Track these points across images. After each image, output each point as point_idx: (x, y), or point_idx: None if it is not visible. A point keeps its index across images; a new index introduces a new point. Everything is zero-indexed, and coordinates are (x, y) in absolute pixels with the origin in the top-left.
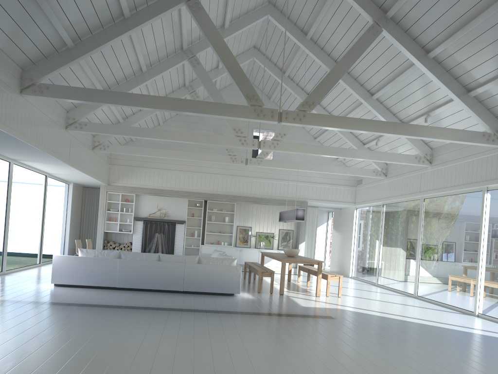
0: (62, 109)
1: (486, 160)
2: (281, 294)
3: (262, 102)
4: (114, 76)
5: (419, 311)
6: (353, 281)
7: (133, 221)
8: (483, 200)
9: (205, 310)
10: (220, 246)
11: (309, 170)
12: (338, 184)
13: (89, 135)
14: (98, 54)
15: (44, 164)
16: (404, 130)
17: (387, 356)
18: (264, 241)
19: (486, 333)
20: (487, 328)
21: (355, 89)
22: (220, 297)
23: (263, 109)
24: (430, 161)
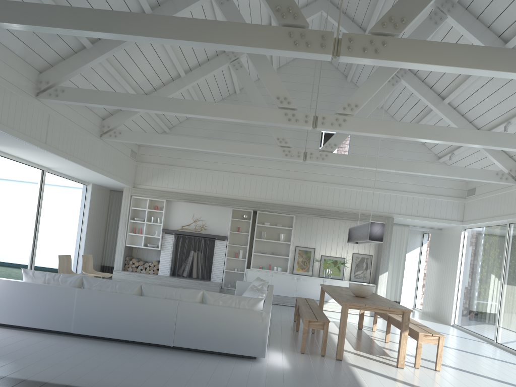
0: (28, 66)
1: None
2: (339, 360)
3: (304, 18)
4: None
5: None
6: (457, 334)
7: (161, 234)
8: None
9: None
10: (271, 272)
11: (396, 170)
12: (439, 194)
13: (93, 116)
14: None
15: (18, 150)
16: None
17: None
18: (331, 268)
19: None
20: None
21: (477, 33)
22: (228, 363)
23: (306, 32)
24: None
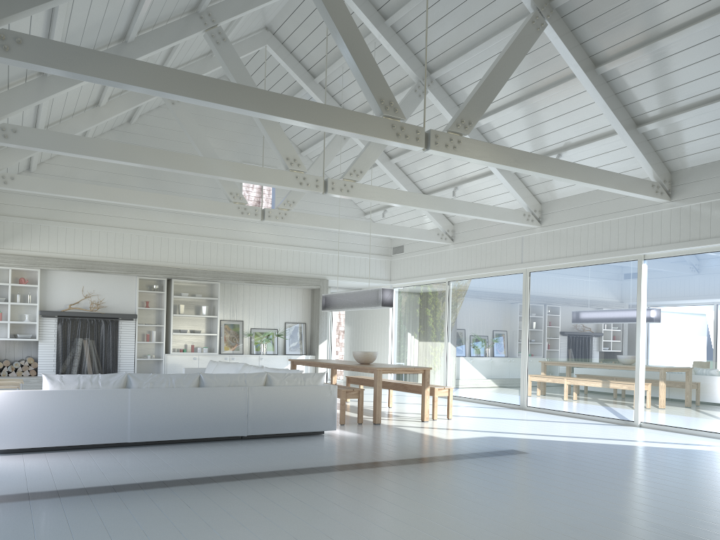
0: None
1: (642, 220)
2: (378, 424)
3: (402, 113)
4: (80, 42)
5: (575, 427)
6: (405, 394)
7: (39, 319)
8: (639, 273)
9: (349, 465)
10: (198, 355)
11: (354, 231)
12: (368, 252)
13: None
14: None
15: None
16: (574, 173)
17: (718, 499)
18: (263, 342)
19: (705, 448)
20: (689, 442)
21: (451, 110)
22: (314, 440)
23: (405, 125)
24: (539, 221)
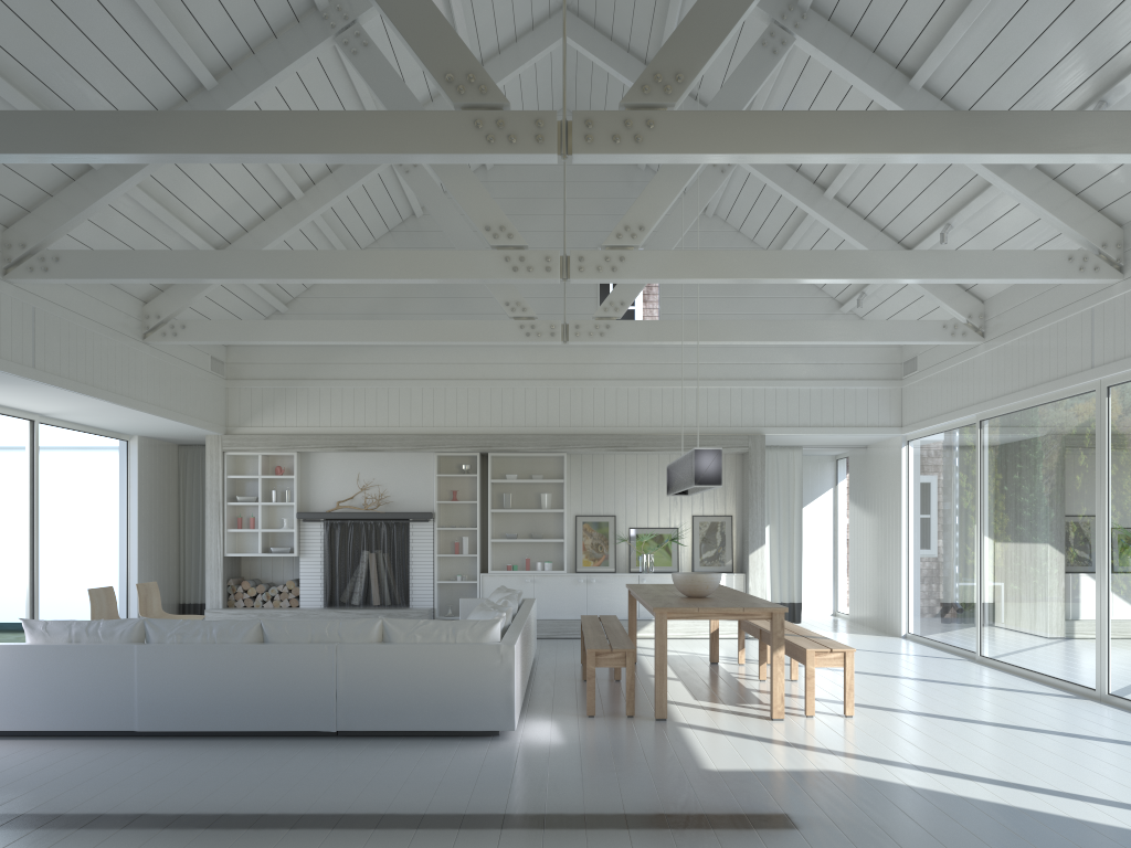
0: None
1: None
2: (661, 720)
3: (499, 92)
4: (112, 106)
5: (1122, 763)
6: (911, 650)
7: (297, 525)
8: None
9: (340, 816)
10: (532, 574)
11: (748, 341)
12: (850, 377)
13: (123, 298)
14: (6, 21)
15: None
16: (1015, 137)
17: None
18: (653, 551)
19: None
20: None
21: (855, 64)
22: (445, 748)
23: (506, 116)
24: (1120, 266)
